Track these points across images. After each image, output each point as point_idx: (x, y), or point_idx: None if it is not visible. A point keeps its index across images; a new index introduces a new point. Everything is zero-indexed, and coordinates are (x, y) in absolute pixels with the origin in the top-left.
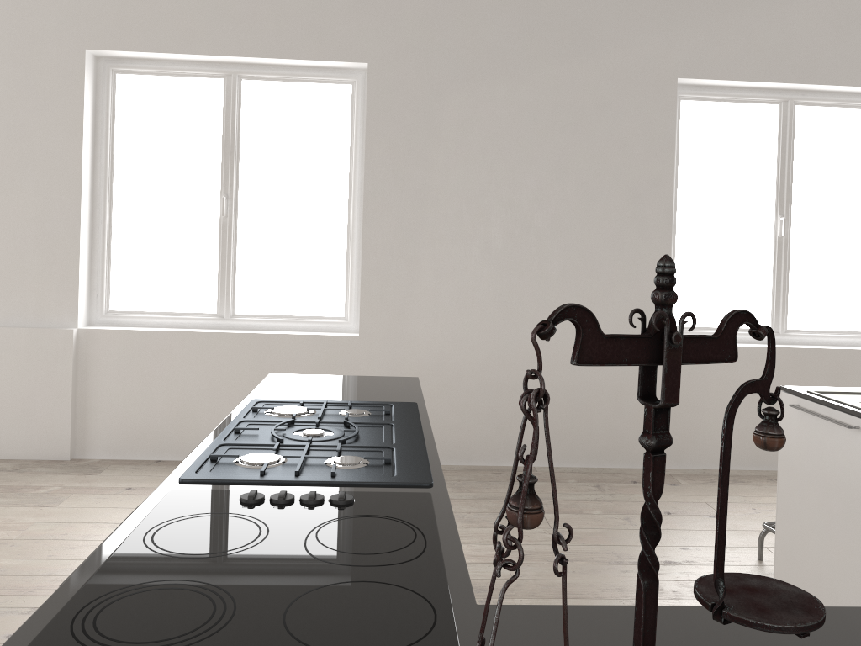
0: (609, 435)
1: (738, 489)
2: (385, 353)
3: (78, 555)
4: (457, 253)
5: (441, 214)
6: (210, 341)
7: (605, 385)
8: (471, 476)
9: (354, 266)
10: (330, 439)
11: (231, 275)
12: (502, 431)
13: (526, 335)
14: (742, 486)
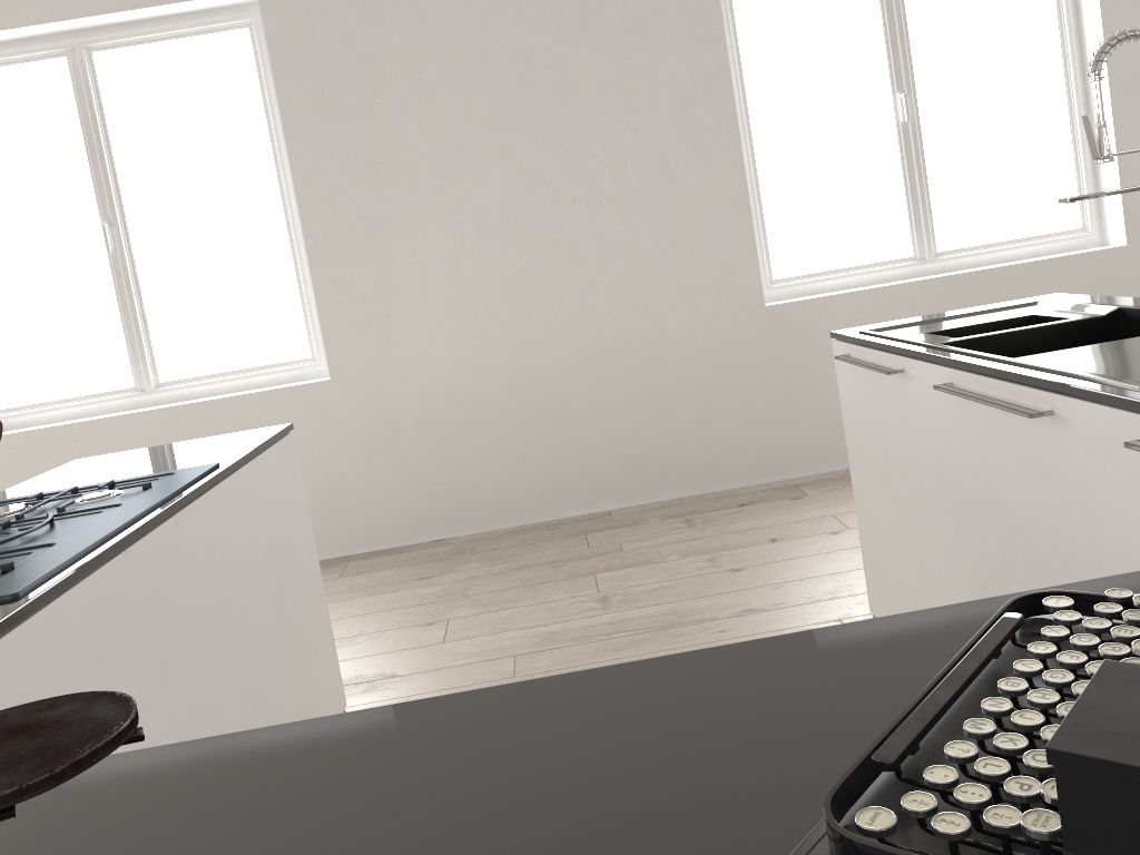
0: (706, 447)
1: None
2: (372, 396)
3: None
4: (443, 237)
5: (408, 188)
6: (128, 427)
7: (688, 380)
8: (516, 540)
9: (308, 284)
10: None
11: (142, 331)
12: (556, 470)
13: (564, 332)
14: None
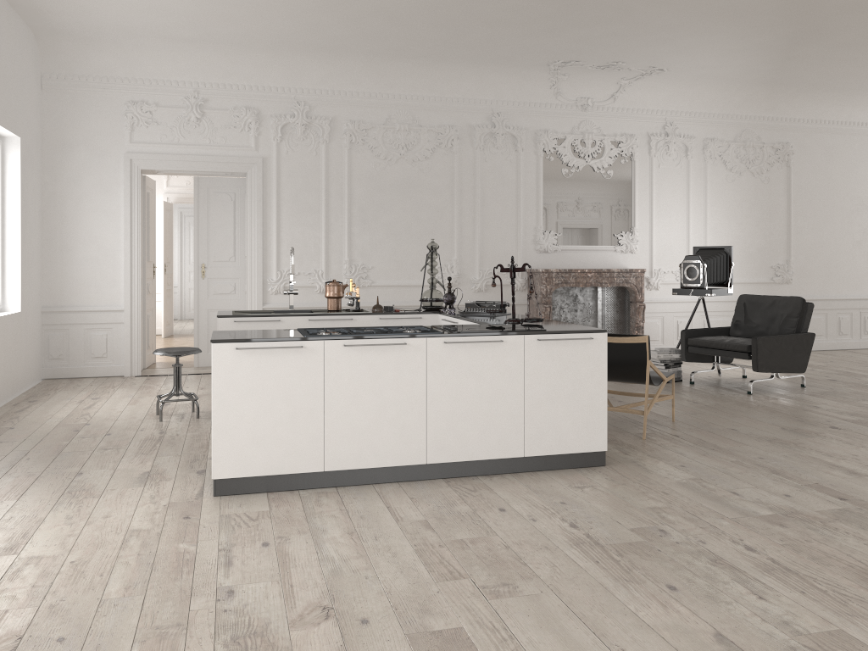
0: None
1: (33, 418)
2: None
3: (104, 564)
4: None
5: None
6: None
7: None
8: None
9: None
10: (377, 330)
11: None
12: None
13: None
14: (28, 417)
